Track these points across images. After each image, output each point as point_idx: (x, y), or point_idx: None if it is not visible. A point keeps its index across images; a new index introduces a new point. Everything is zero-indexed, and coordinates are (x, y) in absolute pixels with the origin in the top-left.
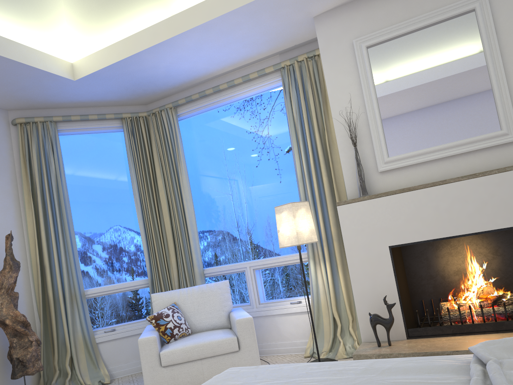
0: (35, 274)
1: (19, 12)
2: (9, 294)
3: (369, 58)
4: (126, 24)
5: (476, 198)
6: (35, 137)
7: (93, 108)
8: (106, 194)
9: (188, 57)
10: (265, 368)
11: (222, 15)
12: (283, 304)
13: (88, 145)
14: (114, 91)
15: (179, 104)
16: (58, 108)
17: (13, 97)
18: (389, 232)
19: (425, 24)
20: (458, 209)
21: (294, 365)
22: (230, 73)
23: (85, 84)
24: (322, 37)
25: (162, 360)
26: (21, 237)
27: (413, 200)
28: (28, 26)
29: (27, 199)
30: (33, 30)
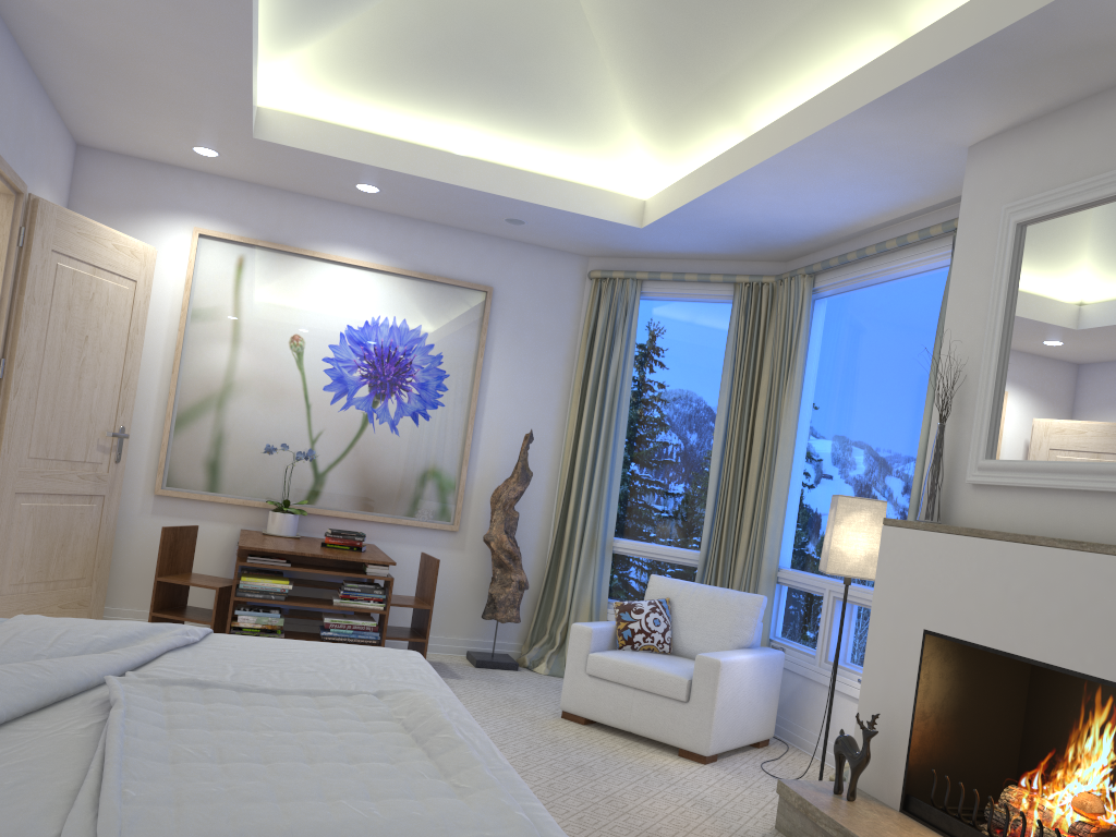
0: (559, 496)
1: (566, 139)
2: (506, 511)
3: (1017, 248)
4: (702, 148)
5: (1067, 593)
6: (608, 301)
7: (700, 261)
8: (686, 403)
9: (785, 203)
10: (408, 658)
11: (779, 153)
12: (852, 676)
13: (682, 320)
14: (713, 242)
15: (814, 271)
16: (651, 258)
17: (582, 243)
18: (930, 603)
19: (1115, 191)
20: (1035, 603)
21: (419, 666)
22: (895, 225)
23: (660, 232)
24: (969, 190)
25: (588, 664)
26: (559, 440)
27: (978, 557)
28: (582, 155)
29: (576, 389)
30: (590, 159)
